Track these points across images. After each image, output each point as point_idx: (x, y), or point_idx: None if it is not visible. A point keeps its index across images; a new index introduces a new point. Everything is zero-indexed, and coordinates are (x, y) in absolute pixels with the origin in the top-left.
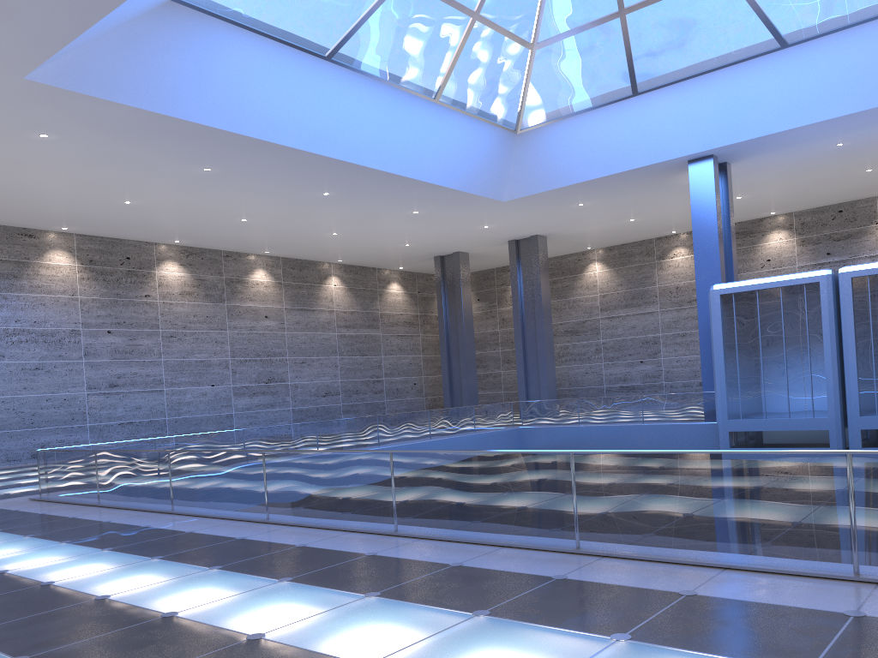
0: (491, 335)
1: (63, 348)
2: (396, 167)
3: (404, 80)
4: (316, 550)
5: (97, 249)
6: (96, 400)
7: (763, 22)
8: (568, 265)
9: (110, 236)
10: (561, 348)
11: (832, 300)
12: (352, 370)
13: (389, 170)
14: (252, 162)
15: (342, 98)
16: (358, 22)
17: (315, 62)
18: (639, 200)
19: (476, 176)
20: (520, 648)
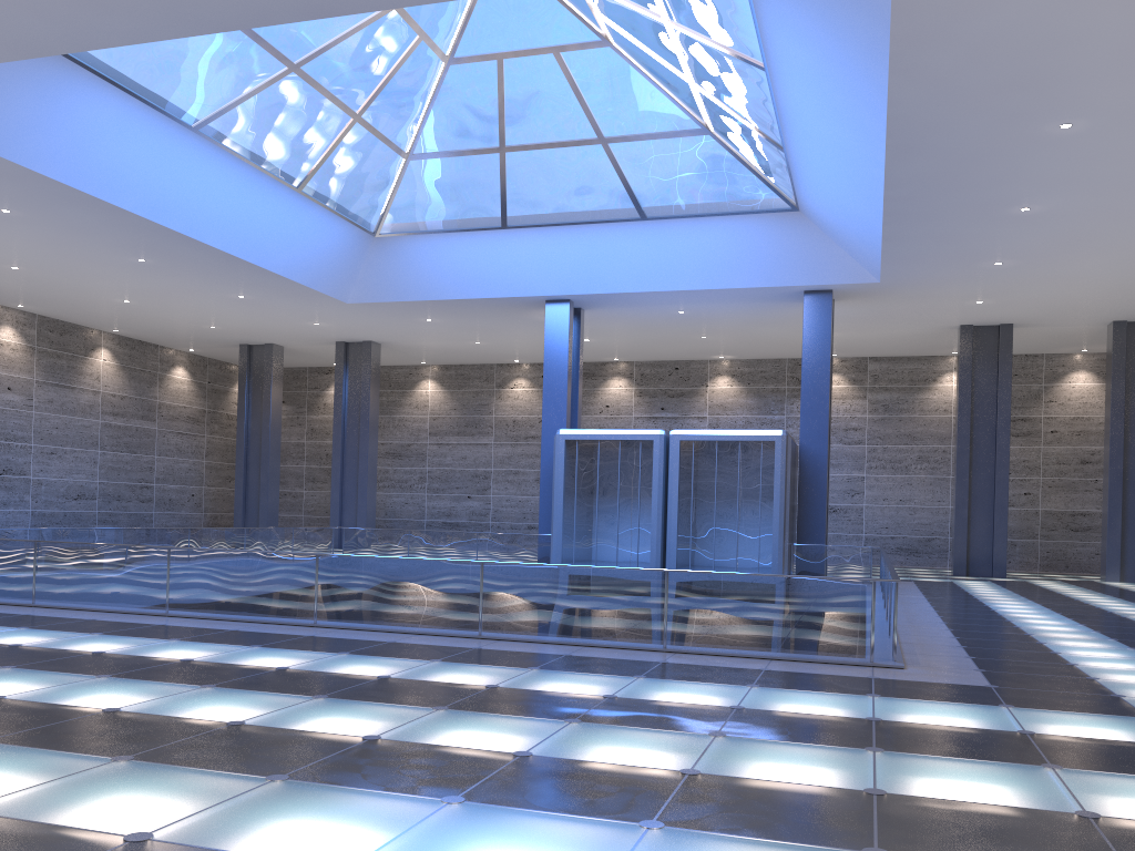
0: (296, 446)
1: None
2: (240, 250)
3: (270, 164)
4: (254, 632)
5: None
6: None
7: (628, 193)
8: (397, 377)
9: None
10: (379, 471)
11: (663, 459)
12: (116, 470)
13: (232, 251)
14: (70, 215)
15: (199, 170)
16: (236, 101)
17: (179, 130)
18: (490, 326)
19: (324, 272)
20: (475, 671)
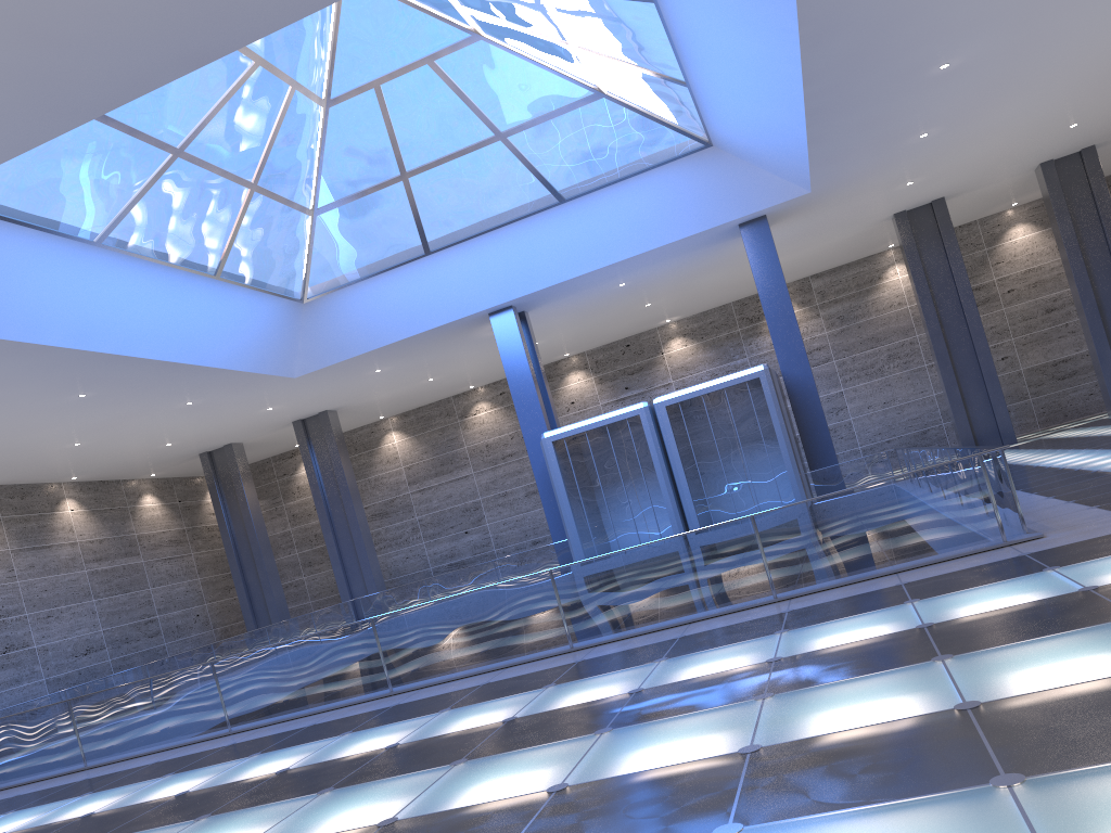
0: (282, 537)
1: None
2: (176, 354)
3: (181, 258)
4: (334, 721)
5: None
6: None
7: (540, 181)
8: (360, 439)
9: None
10: (371, 535)
11: (654, 429)
12: (116, 613)
13: (169, 358)
14: None
15: (114, 284)
16: (131, 203)
17: (83, 248)
18: (439, 358)
19: (264, 353)
20: (602, 682)
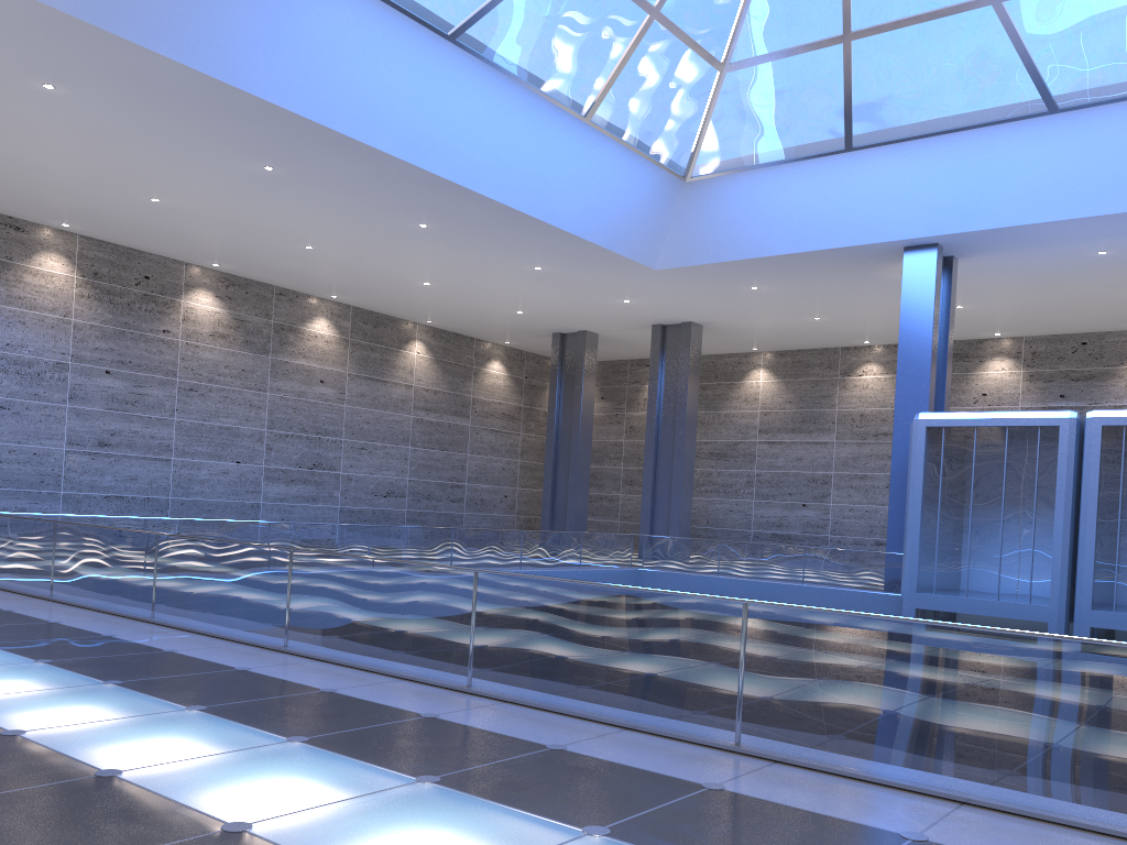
0: (613, 446)
1: (42, 385)
2: (522, 202)
3: (548, 84)
4: (350, 700)
5: (106, 260)
6: (77, 461)
7: (1030, 75)
8: (724, 367)
9: (126, 244)
10: (701, 474)
11: (1074, 452)
12: (426, 467)
13: (512, 204)
14: (330, 166)
15: (463, 96)
16: None
17: (433, 40)
18: (830, 293)
19: (624, 230)
20: None
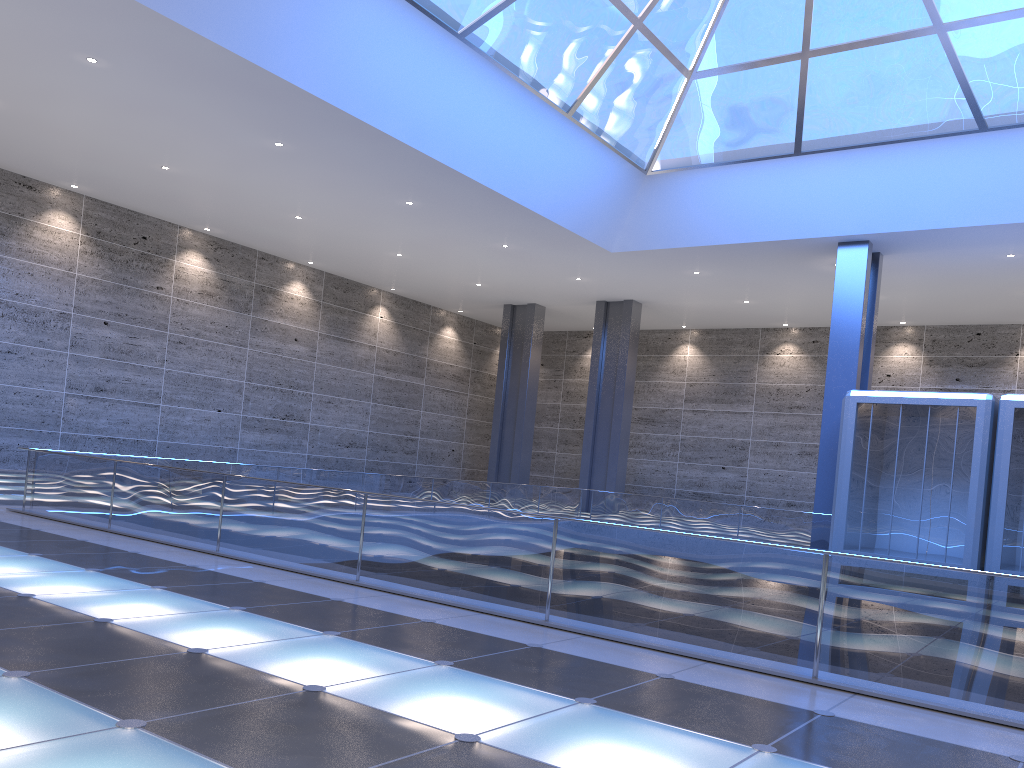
0: (551, 408)
1: (47, 332)
2: (504, 186)
3: (539, 82)
4: (454, 630)
5: (108, 220)
6: (75, 404)
7: (965, 97)
8: (655, 342)
9: (127, 206)
10: (631, 437)
11: (989, 430)
12: (385, 421)
13: (495, 187)
14: (337, 146)
15: (464, 88)
16: (506, 0)
17: (444, 37)
18: (763, 280)
19: (589, 215)
20: None
